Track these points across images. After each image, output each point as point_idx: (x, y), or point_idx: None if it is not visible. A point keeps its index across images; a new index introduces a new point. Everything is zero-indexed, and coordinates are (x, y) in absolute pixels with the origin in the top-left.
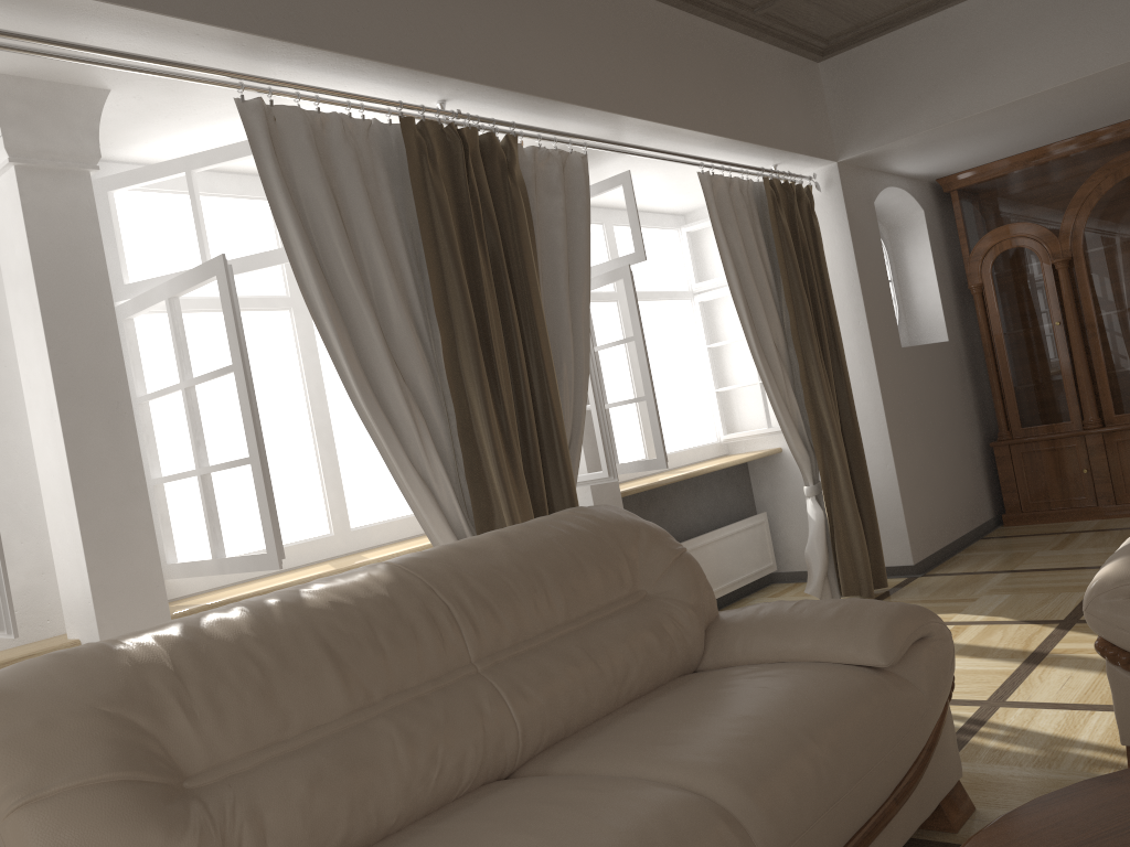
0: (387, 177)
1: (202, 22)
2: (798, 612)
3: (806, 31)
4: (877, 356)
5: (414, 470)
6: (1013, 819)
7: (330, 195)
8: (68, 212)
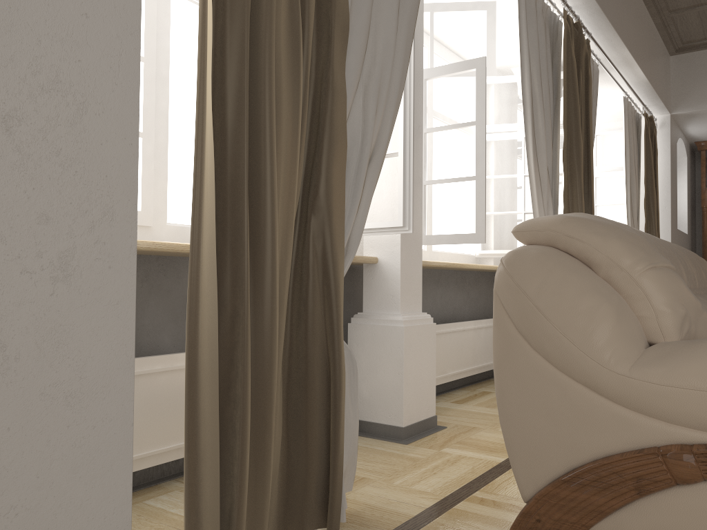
0: (549, 41)
1: None
2: None
3: (679, 34)
4: (671, 229)
5: (543, 208)
6: None
7: (538, 40)
8: None
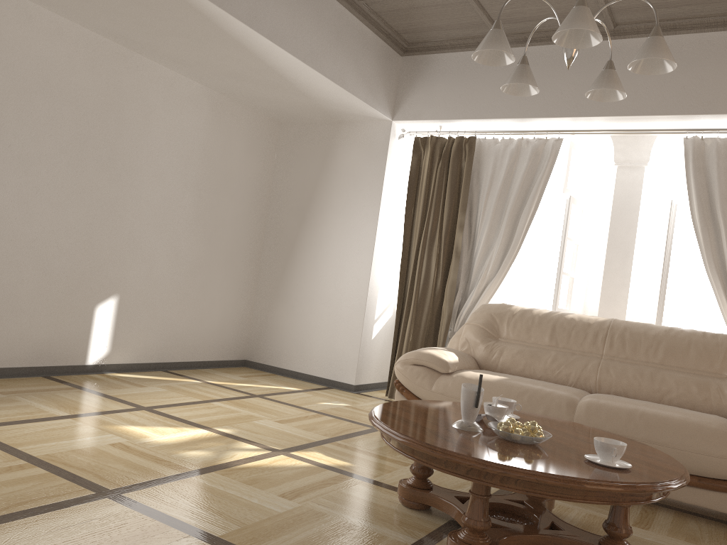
0: None
1: (654, 115)
2: None
3: None
4: None
5: None
6: (589, 426)
7: (719, 176)
8: (631, 181)
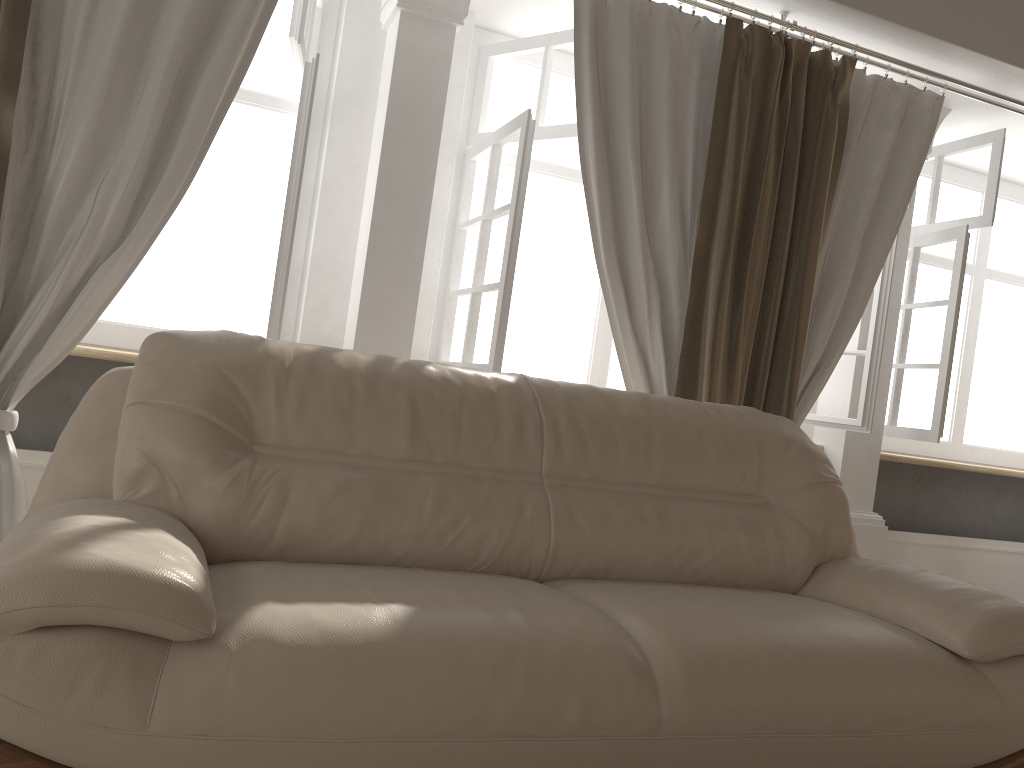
0: (699, 71)
1: None
2: (915, 577)
3: None
4: None
5: (633, 337)
6: None
7: (633, 75)
8: (429, 54)
